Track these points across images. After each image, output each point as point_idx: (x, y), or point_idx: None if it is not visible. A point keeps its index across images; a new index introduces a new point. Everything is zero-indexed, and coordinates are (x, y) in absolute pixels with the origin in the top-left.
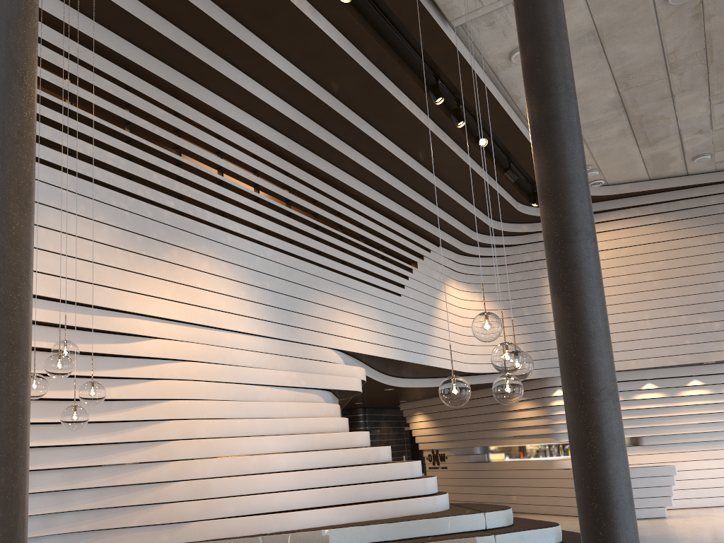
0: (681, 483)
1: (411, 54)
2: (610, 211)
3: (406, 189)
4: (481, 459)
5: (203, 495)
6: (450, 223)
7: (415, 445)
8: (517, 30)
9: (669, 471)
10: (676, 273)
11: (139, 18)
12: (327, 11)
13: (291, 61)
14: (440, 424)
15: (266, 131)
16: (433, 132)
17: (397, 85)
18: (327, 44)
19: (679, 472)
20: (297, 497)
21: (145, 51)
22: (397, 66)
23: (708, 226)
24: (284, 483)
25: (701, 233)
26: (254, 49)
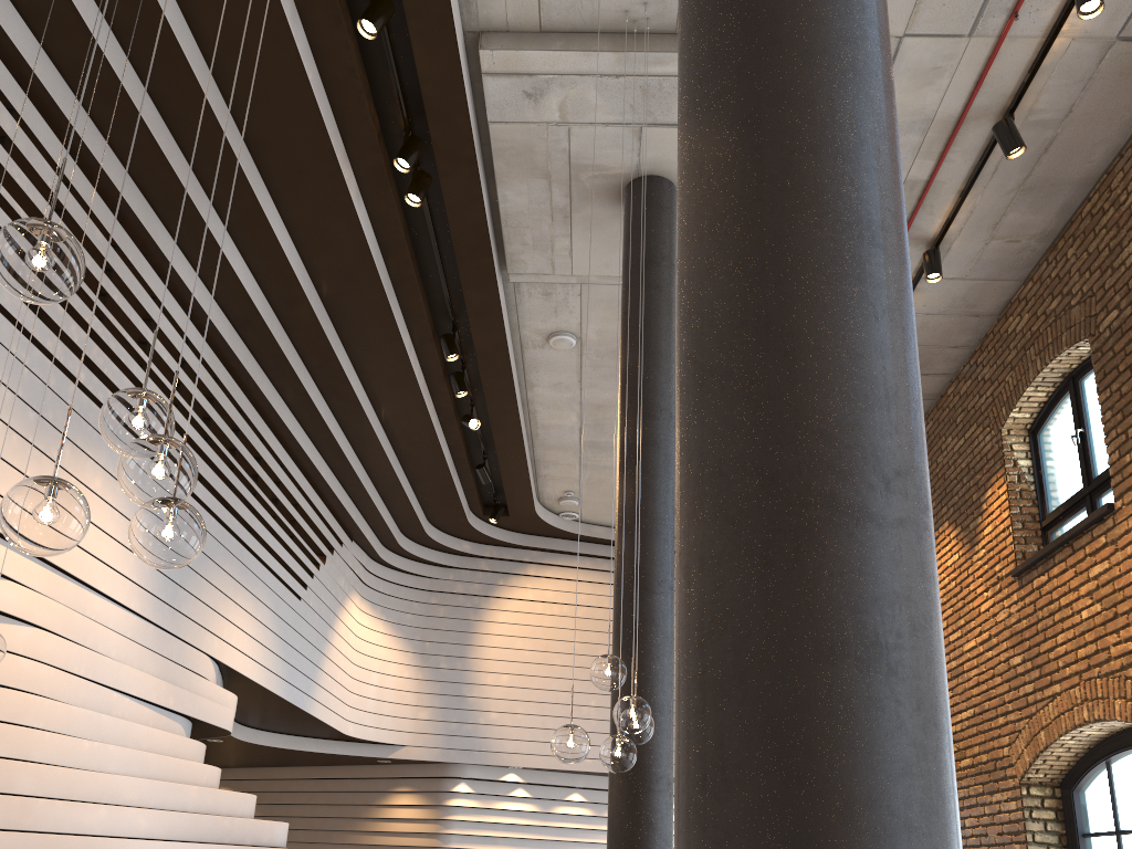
0: None
1: (440, 289)
2: (575, 554)
3: (350, 450)
4: None
5: None
6: (381, 512)
7: None
8: (623, 329)
9: None
10: None
11: (136, 106)
12: (372, 201)
13: (293, 237)
14: (258, 812)
15: (215, 312)
16: (422, 391)
17: (405, 318)
18: (354, 239)
19: None
20: None
21: (109, 145)
22: (419, 297)
23: None
24: None
25: None
26: (261, 206)
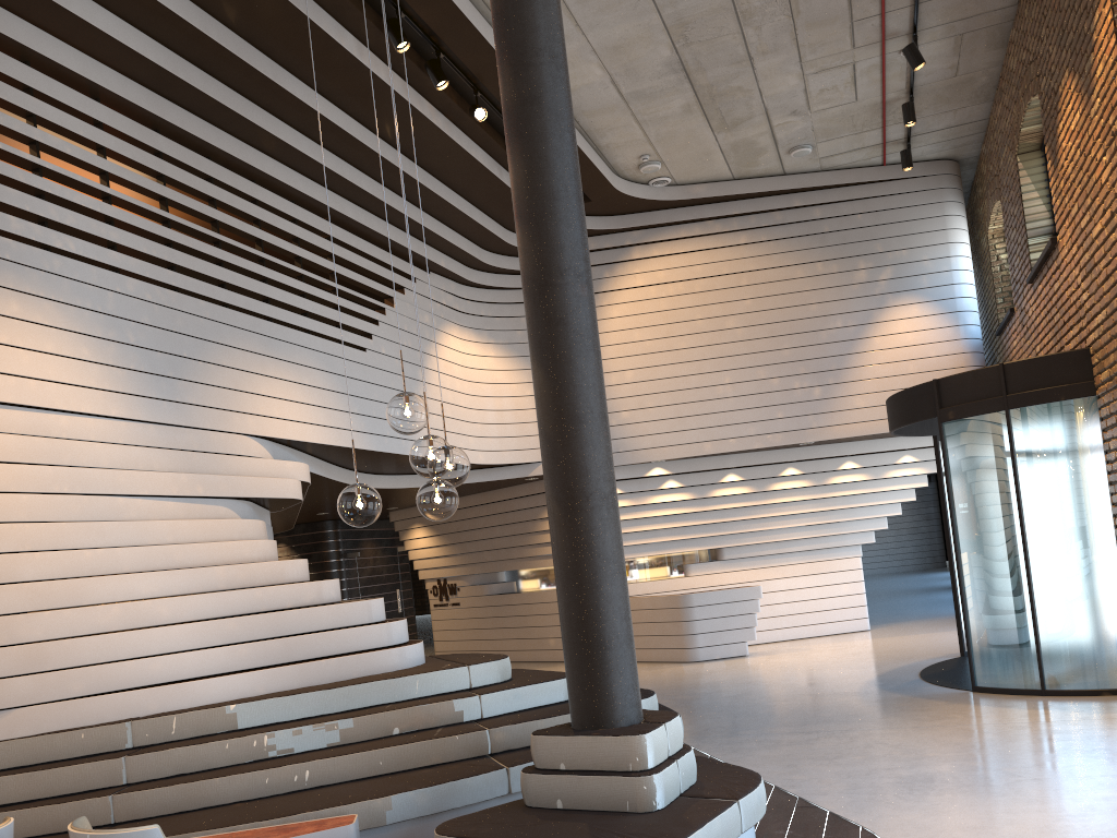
0: (772, 608)
1: None
2: (681, 223)
3: (369, 182)
4: (508, 589)
5: (31, 667)
6: (443, 236)
7: (414, 572)
8: None
9: (752, 594)
10: (768, 317)
11: None
12: None
13: None
14: (449, 541)
15: (115, 81)
16: (401, 95)
17: (335, 17)
18: None
19: (769, 594)
20: (188, 661)
21: None
22: None
23: (810, 250)
24: (166, 642)
25: (801, 261)
26: None
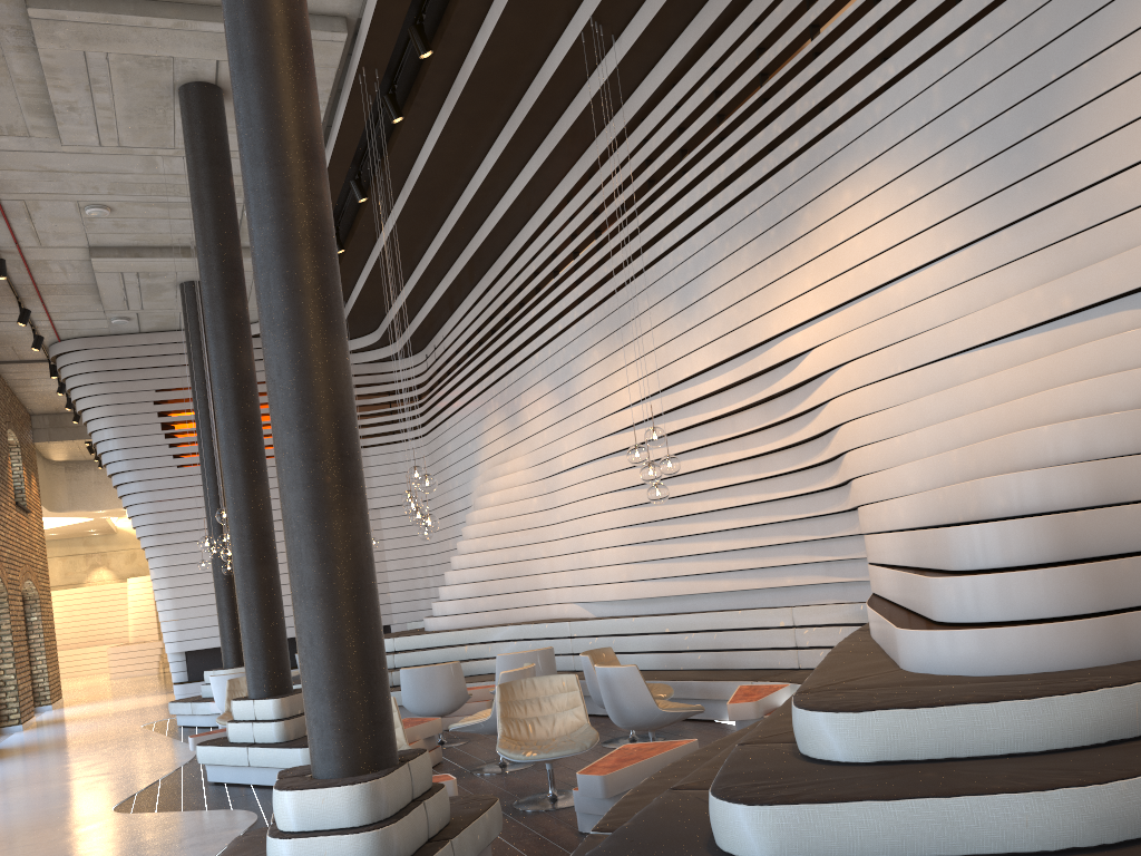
0: None
1: None
2: None
3: None
4: None
5: (868, 557)
6: None
7: None
8: None
9: None
10: None
11: None
12: None
13: None
14: None
15: None
16: None
17: None
18: None
19: None
20: (886, 579)
21: None
22: None
23: None
24: (888, 552)
25: None
26: None
